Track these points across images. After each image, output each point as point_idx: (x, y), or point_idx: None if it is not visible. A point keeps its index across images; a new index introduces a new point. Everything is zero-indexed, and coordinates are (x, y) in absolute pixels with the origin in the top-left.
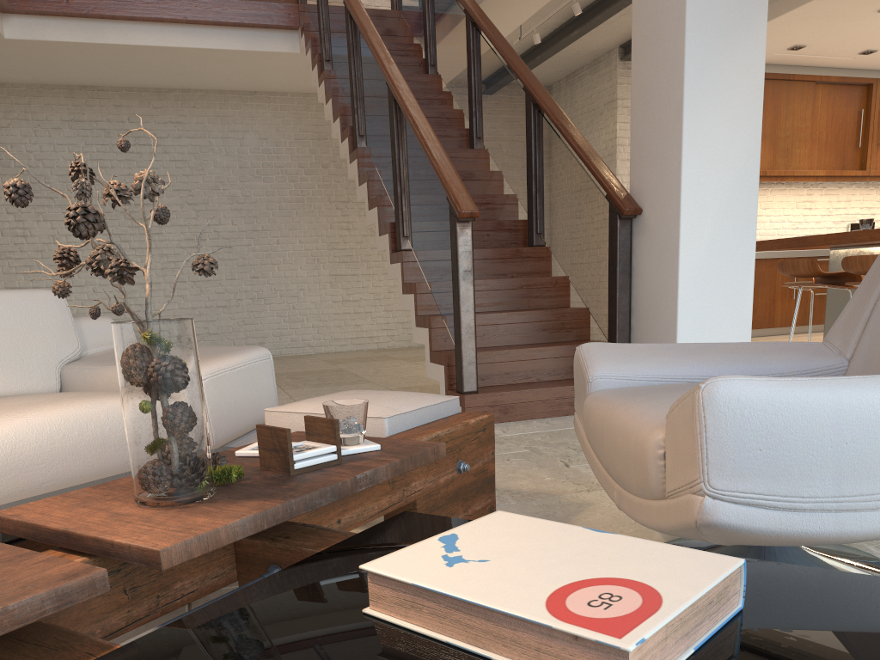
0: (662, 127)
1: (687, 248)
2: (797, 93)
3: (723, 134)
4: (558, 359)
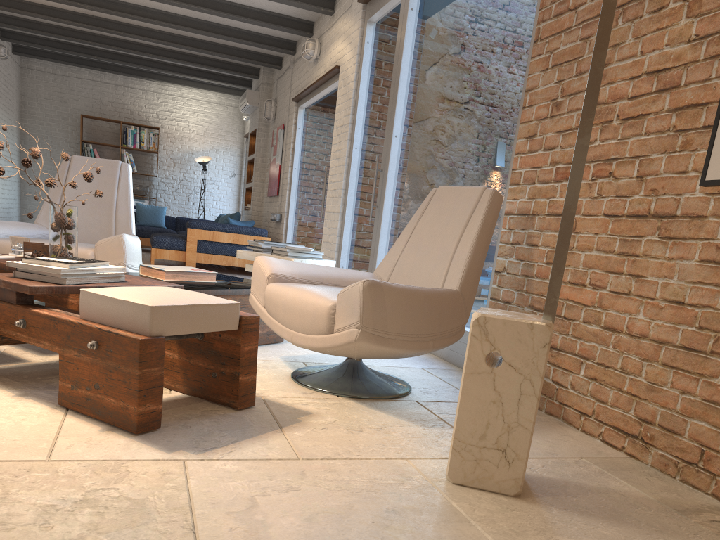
0: None
1: None
2: None
3: None
4: None
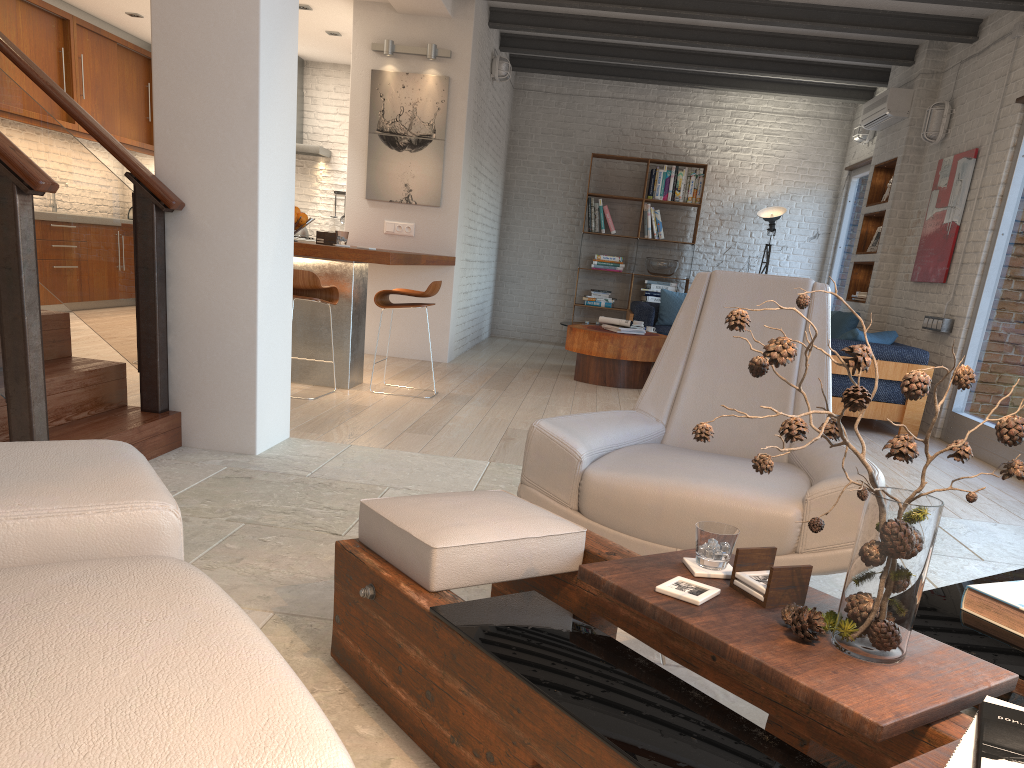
0: (220, 113)
1: (263, 266)
2: None
3: (279, 141)
4: (84, 390)
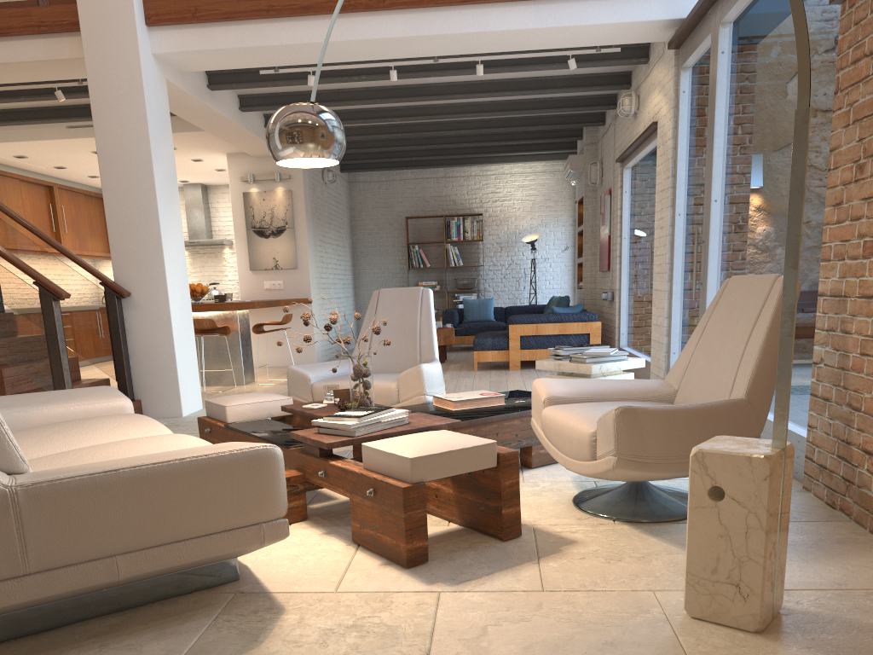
0: (143, 247)
1: (174, 318)
2: (10, 186)
3: (175, 255)
4: None
